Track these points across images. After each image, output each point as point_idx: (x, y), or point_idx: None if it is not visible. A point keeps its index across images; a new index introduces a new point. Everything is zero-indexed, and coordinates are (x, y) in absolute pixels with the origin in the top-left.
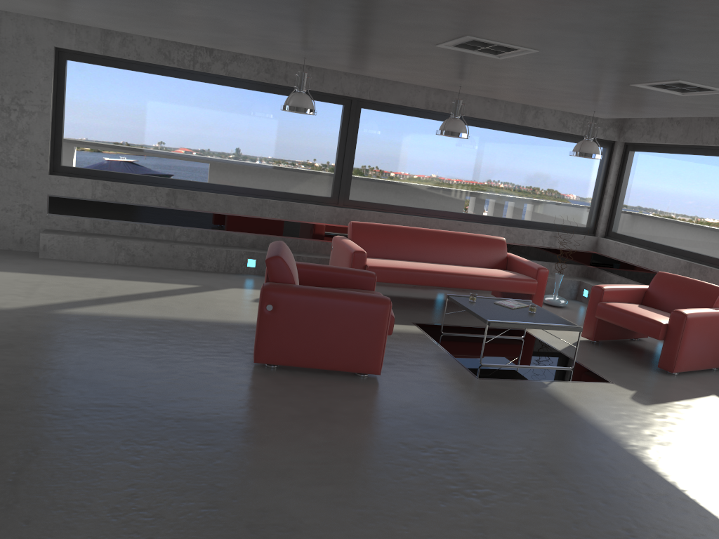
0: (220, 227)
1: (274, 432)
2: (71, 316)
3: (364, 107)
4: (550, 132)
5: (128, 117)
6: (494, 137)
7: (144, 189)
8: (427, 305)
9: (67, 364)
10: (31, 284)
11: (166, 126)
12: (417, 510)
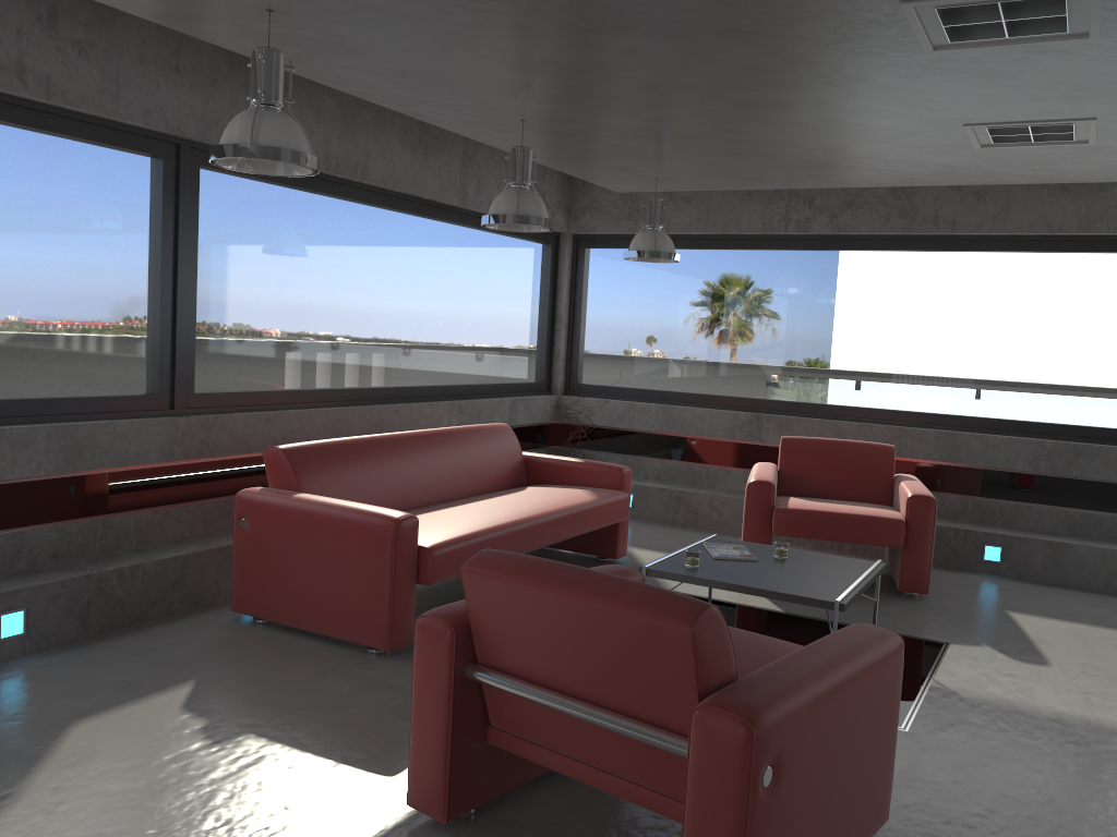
0: None
1: None
2: None
3: (207, 165)
4: None
5: None
6: (420, 231)
7: None
8: None
9: None
10: None
11: None
12: None
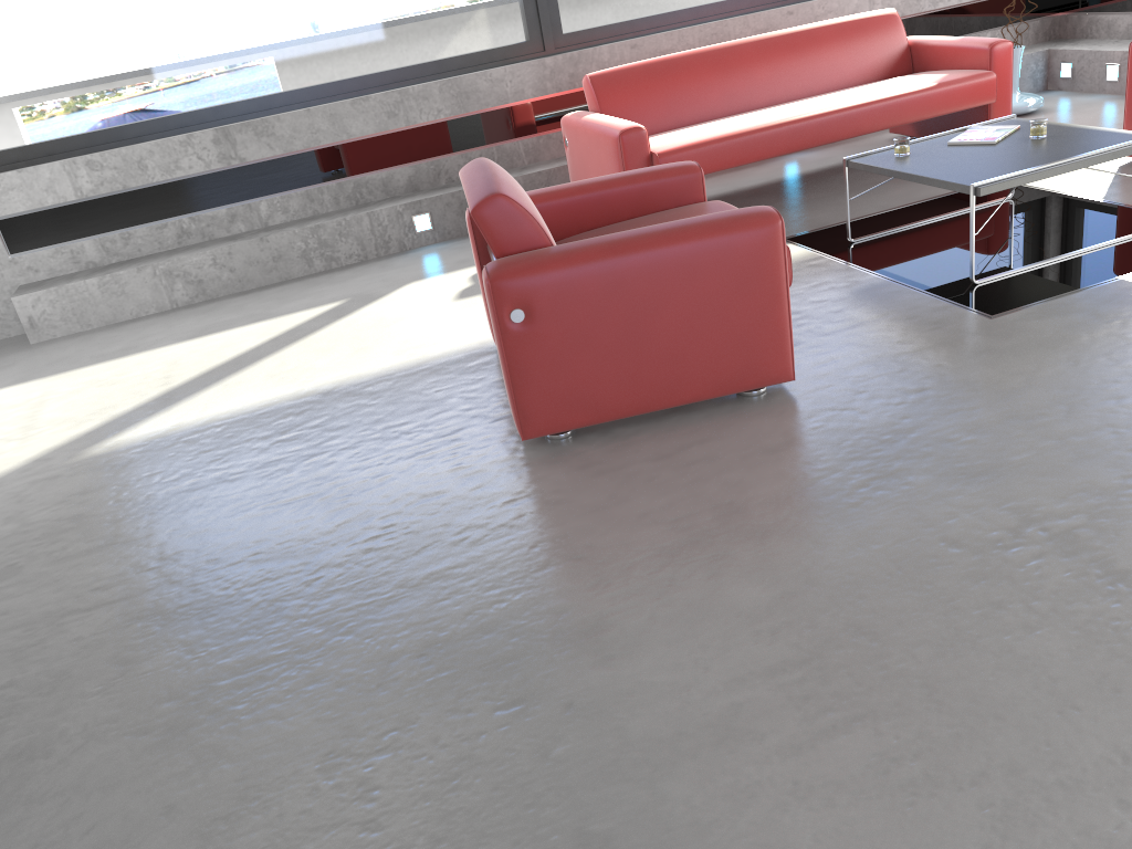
0: (339, 172)
1: (649, 611)
2: (119, 453)
3: None
4: None
5: (75, 7)
6: None
7: (168, 145)
8: (786, 194)
9: (139, 578)
10: (28, 407)
11: (157, 1)
12: (1115, 739)
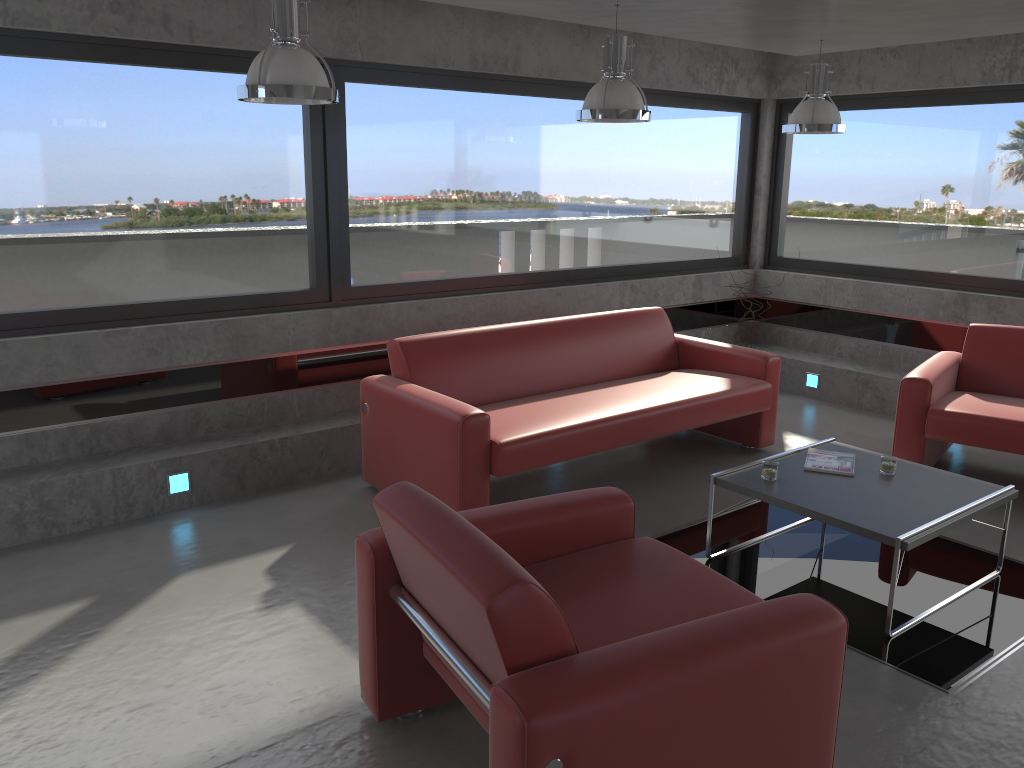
0: (75, 413)
1: None
2: None
3: (351, 79)
4: (673, 94)
5: None
6: None
7: None
8: (590, 480)
9: None
10: None
11: None
12: None
